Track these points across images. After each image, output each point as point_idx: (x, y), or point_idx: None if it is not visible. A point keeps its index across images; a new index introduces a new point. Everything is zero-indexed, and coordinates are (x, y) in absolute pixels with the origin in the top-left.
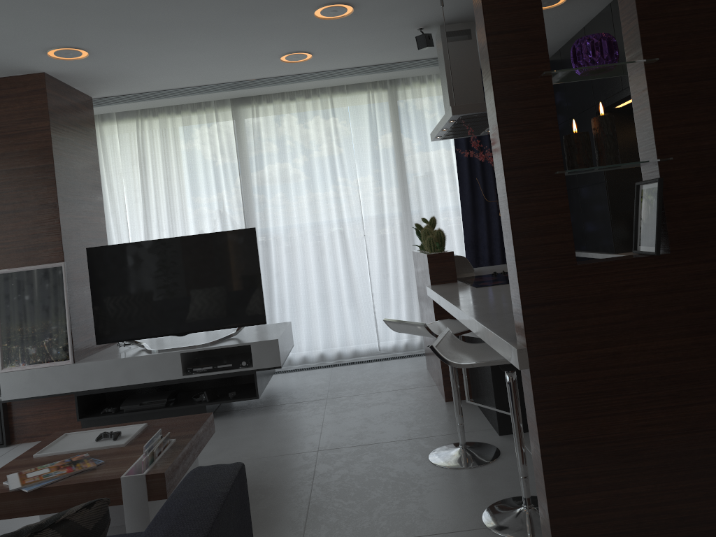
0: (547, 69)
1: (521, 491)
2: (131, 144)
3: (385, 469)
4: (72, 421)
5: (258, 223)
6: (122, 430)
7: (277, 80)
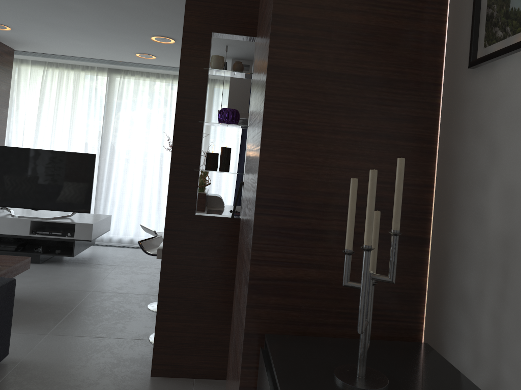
0: (202, 120)
1: None
2: (37, 82)
3: (120, 306)
4: None
5: (109, 149)
6: None
7: (136, 64)
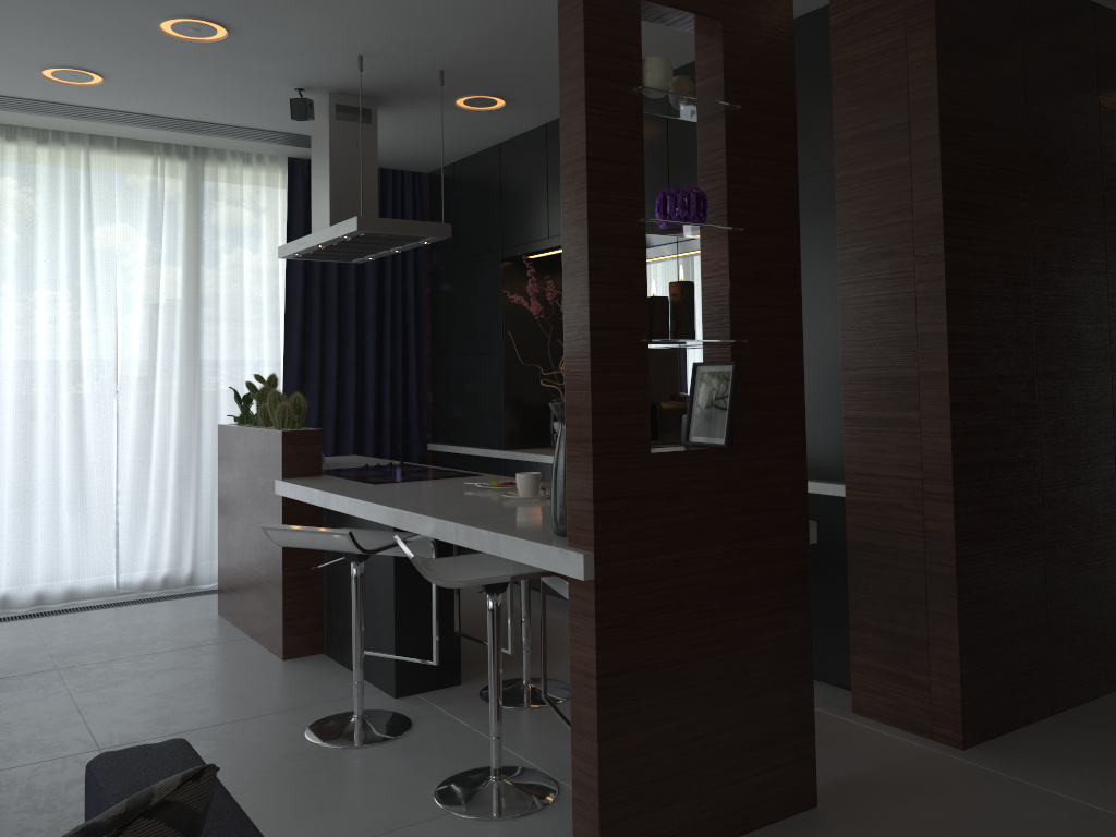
0: (642, 215)
1: (492, 757)
2: None
3: (245, 761)
4: None
5: None
6: None
7: (5, 101)
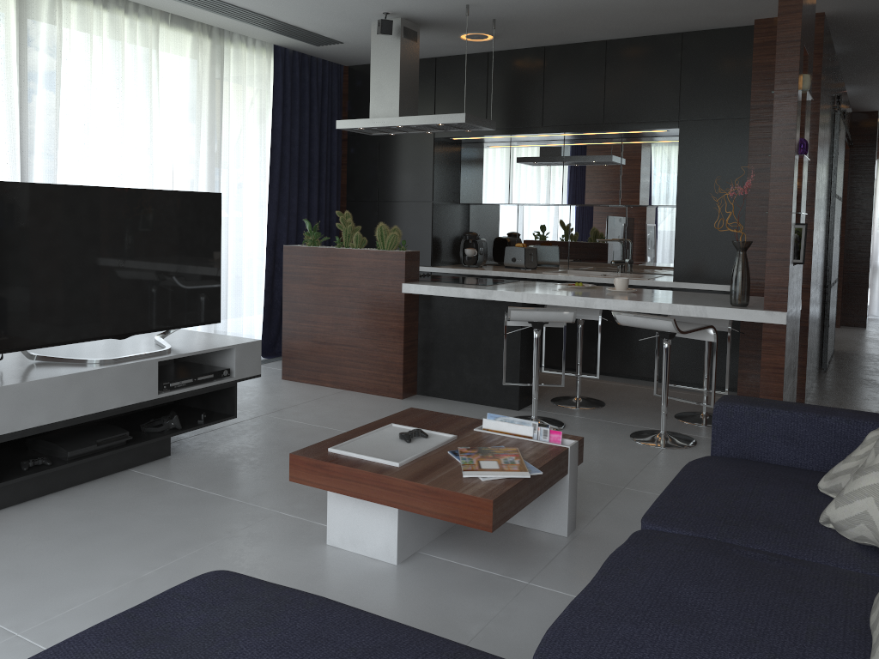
0: (798, 152)
1: (663, 422)
2: None
3: None
4: None
5: (36, 177)
6: (386, 433)
7: None
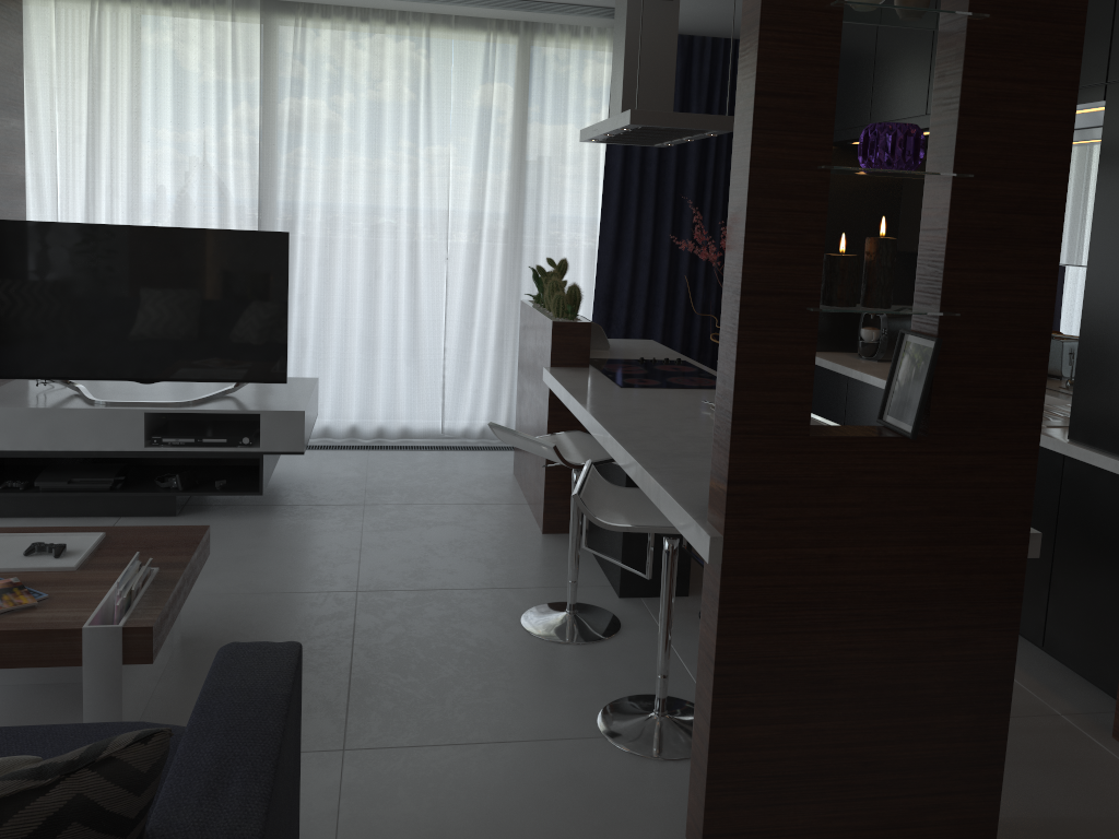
0: (826, 160)
1: (656, 693)
2: (78, 41)
3: (459, 633)
4: None
5: (280, 211)
6: (64, 540)
7: None
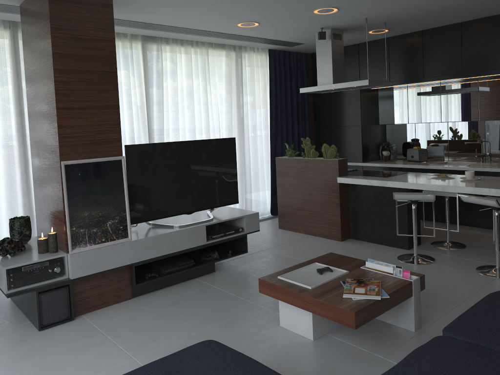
0: None
1: (497, 261)
2: None
3: None
4: (124, 289)
5: (155, 133)
6: (311, 268)
7: (203, 32)
